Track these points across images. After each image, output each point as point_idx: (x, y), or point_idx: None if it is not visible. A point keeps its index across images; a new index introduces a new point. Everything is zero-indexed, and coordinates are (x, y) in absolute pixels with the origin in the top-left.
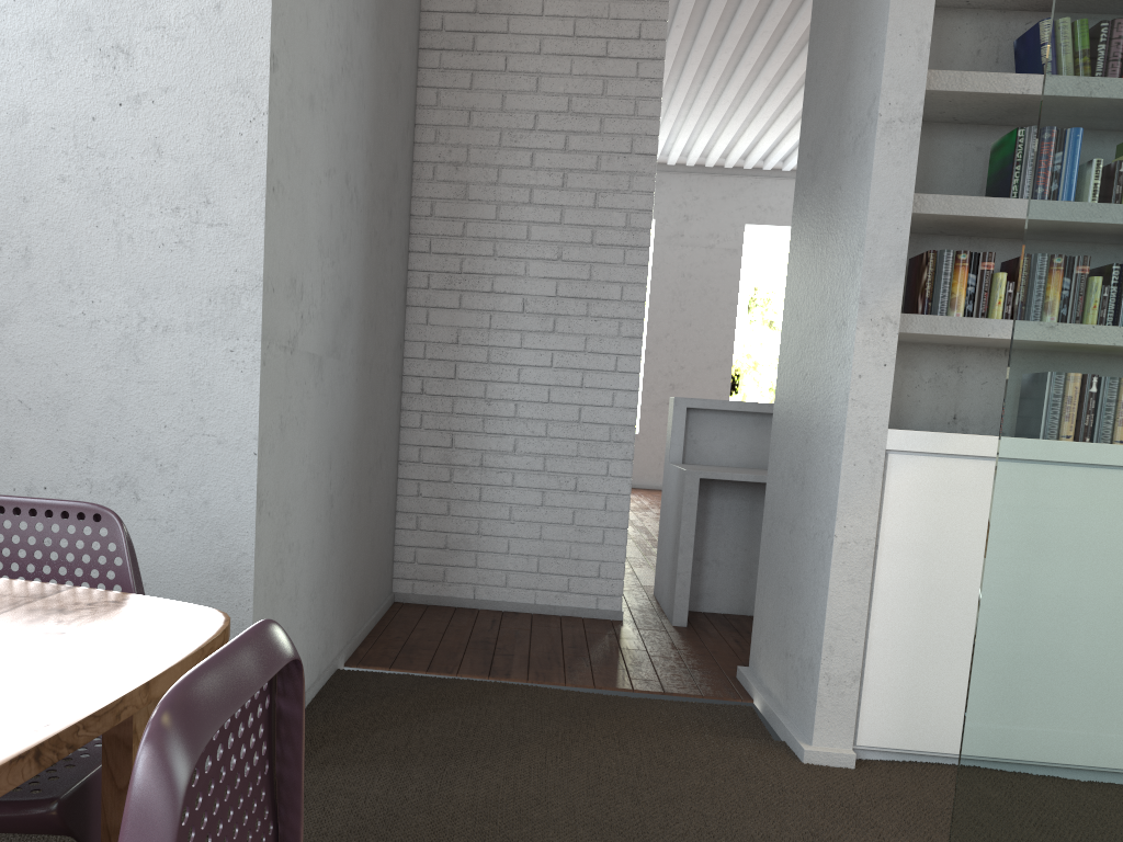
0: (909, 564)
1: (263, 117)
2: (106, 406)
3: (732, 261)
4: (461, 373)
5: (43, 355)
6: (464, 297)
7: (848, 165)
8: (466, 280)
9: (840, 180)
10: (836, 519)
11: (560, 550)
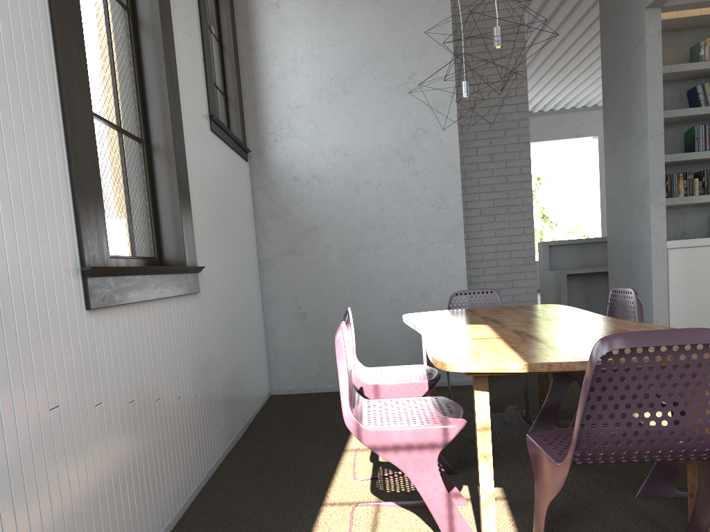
0: (680, 287)
1: (458, 172)
2: (414, 270)
3: None
4: None
5: (392, 257)
6: None
7: (635, 149)
8: None
9: (631, 154)
10: (652, 275)
11: None
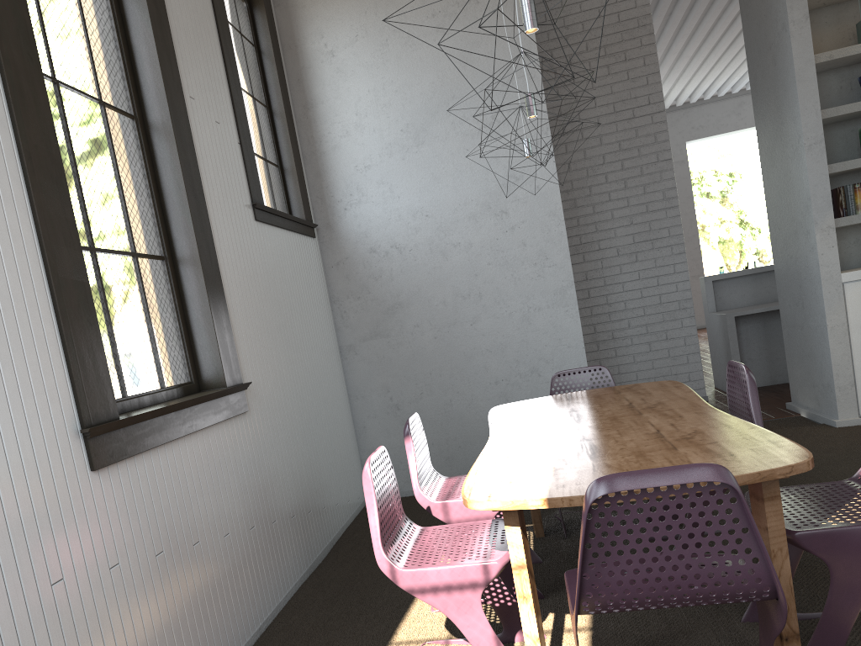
0: None
1: (562, 222)
2: (521, 343)
3: (682, 169)
4: (592, 294)
5: (492, 330)
6: (585, 256)
7: (792, 162)
8: (584, 247)
9: (789, 168)
10: (825, 317)
11: (665, 372)
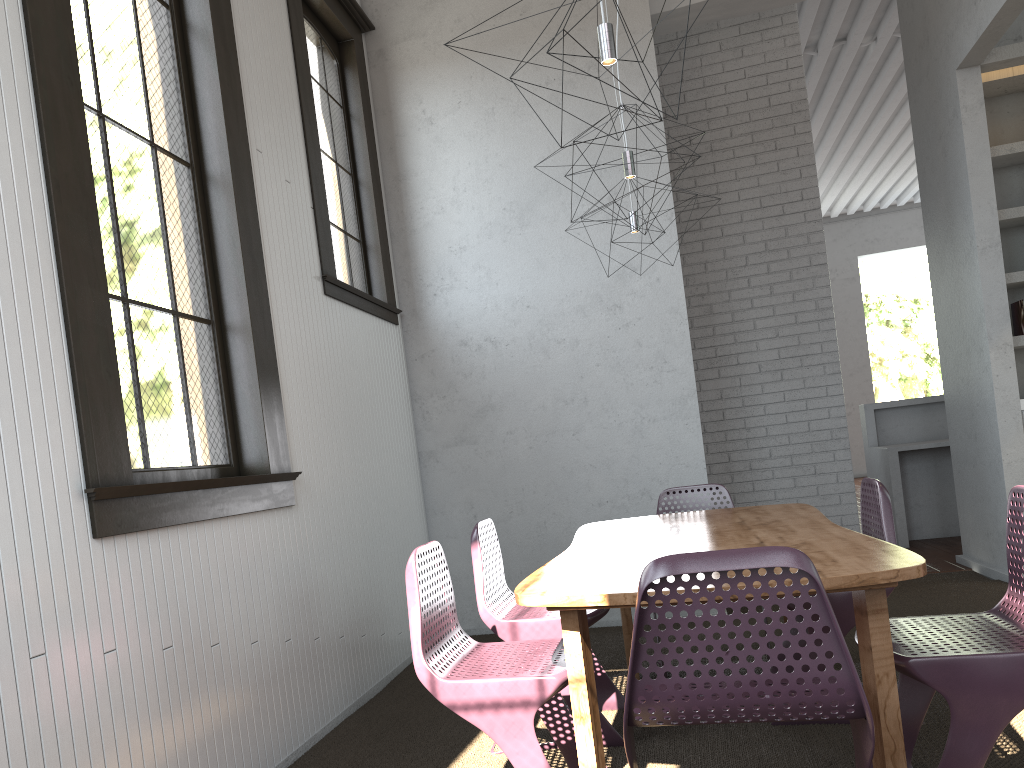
0: None
1: (685, 321)
2: (631, 459)
3: (852, 287)
4: (727, 416)
5: (598, 442)
6: (721, 370)
7: (963, 268)
8: (720, 360)
9: (960, 275)
10: (1001, 451)
11: None
